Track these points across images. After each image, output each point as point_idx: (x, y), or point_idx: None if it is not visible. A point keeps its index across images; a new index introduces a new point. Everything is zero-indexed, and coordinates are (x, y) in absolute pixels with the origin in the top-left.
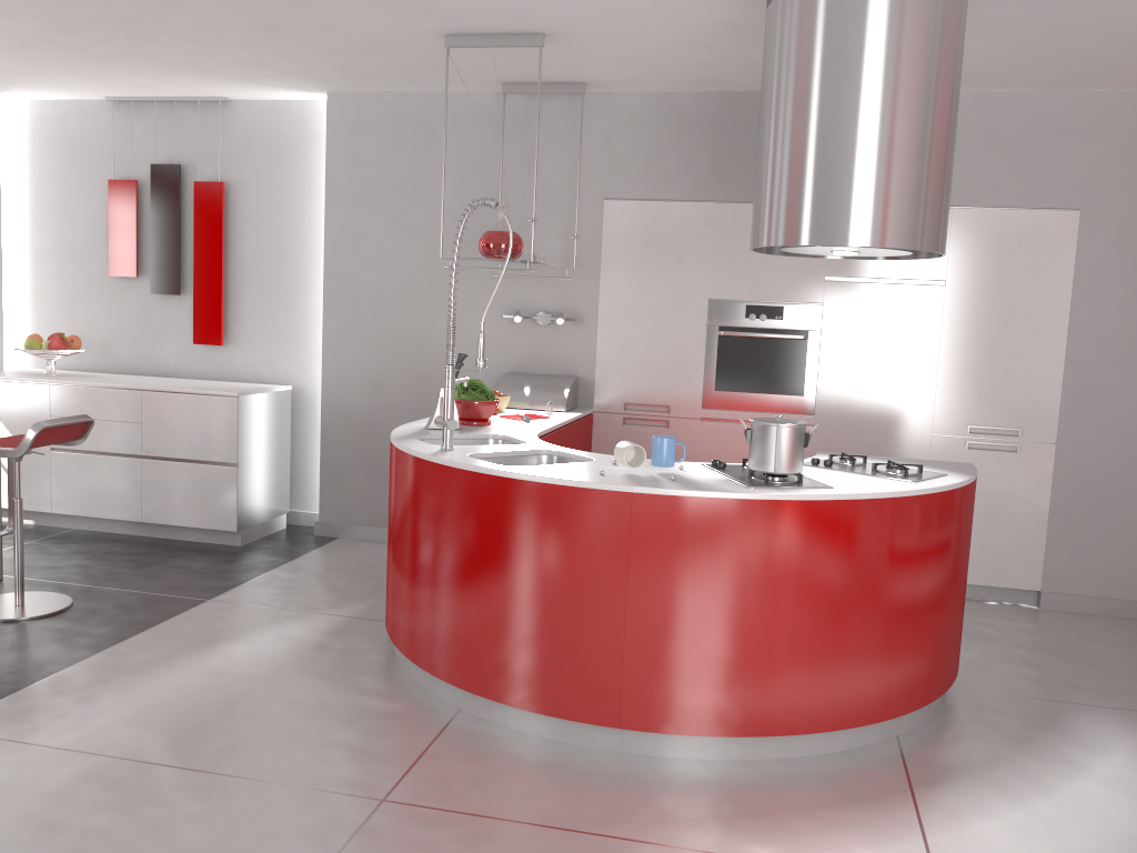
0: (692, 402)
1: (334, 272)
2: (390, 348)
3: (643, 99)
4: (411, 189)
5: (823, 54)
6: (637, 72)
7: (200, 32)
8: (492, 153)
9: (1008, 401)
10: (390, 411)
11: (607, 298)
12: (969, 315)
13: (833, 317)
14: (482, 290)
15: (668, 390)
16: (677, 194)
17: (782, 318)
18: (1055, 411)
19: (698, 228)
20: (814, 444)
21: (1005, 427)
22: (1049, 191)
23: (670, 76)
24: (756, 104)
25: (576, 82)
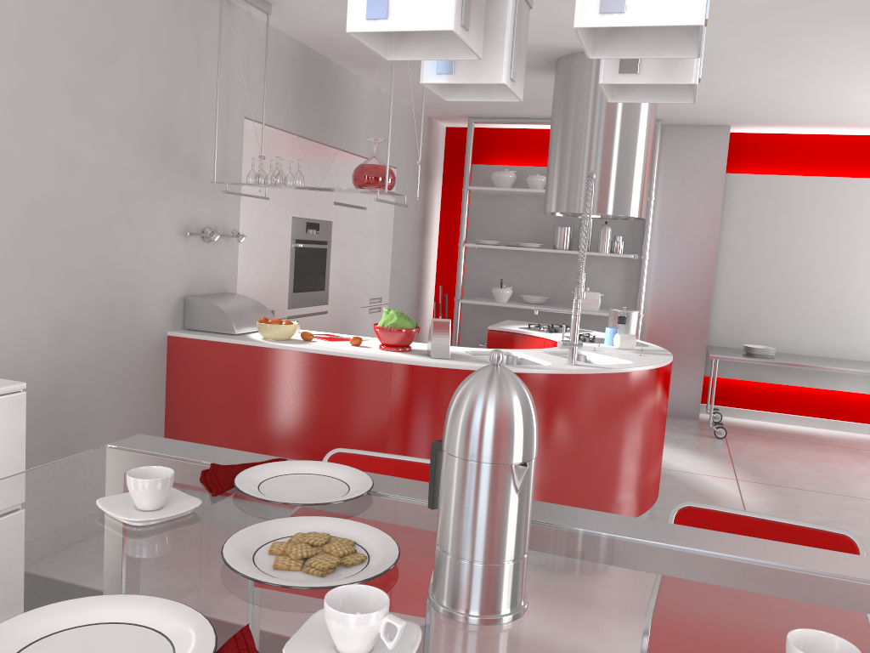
0: (284, 305)
1: (3, 166)
2: (75, 279)
3: (266, 29)
4: (98, 61)
5: (650, 120)
6: (332, 21)
7: None
8: (172, 42)
9: (379, 281)
10: (75, 366)
11: (245, 214)
12: (372, 230)
13: (335, 231)
14: (163, 203)
15: (274, 296)
16: (280, 124)
17: (319, 232)
18: (388, 285)
19: (289, 156)
20: (327, 325)
21: (378, 297)
22: (391, 156)
23: (332, 29)
24: (314, 61)
25: (267, 2)
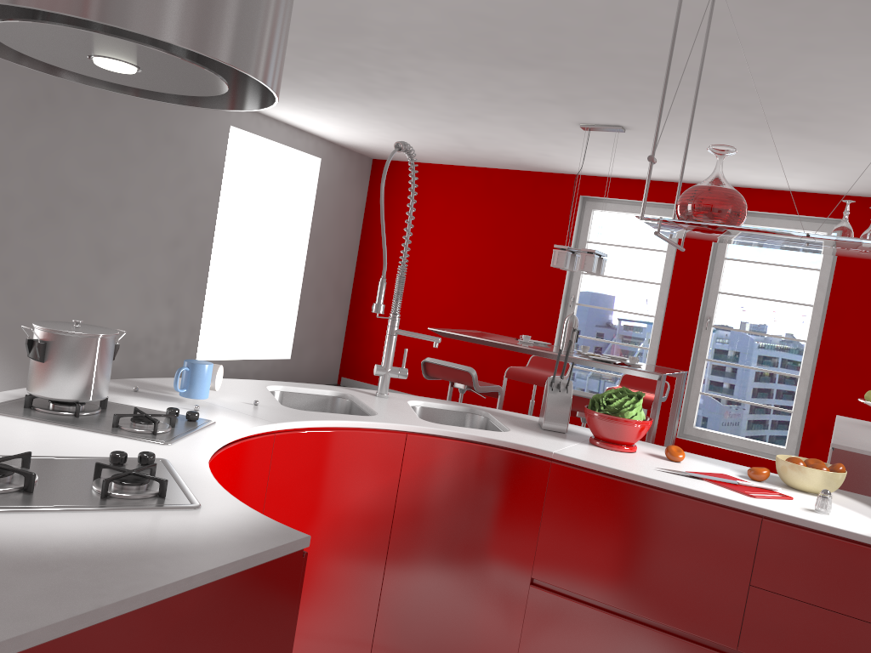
0: None
1: None
2: None
3: None
4: None
5: None
6: None
7: (736, 68)
8: None
9: None
10: None
11: None
12: None
13: None
14: None
15: None
16: None
17: None
18: None
19: None
20: None
21: None
22: None
23: None
24: None
25: None
